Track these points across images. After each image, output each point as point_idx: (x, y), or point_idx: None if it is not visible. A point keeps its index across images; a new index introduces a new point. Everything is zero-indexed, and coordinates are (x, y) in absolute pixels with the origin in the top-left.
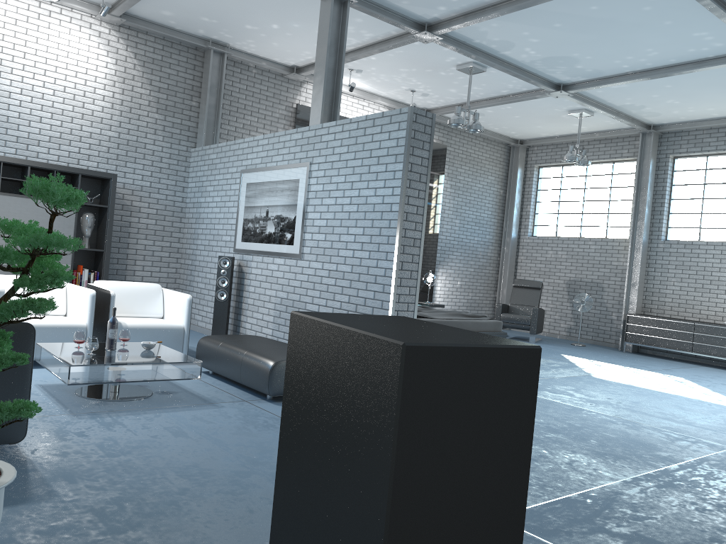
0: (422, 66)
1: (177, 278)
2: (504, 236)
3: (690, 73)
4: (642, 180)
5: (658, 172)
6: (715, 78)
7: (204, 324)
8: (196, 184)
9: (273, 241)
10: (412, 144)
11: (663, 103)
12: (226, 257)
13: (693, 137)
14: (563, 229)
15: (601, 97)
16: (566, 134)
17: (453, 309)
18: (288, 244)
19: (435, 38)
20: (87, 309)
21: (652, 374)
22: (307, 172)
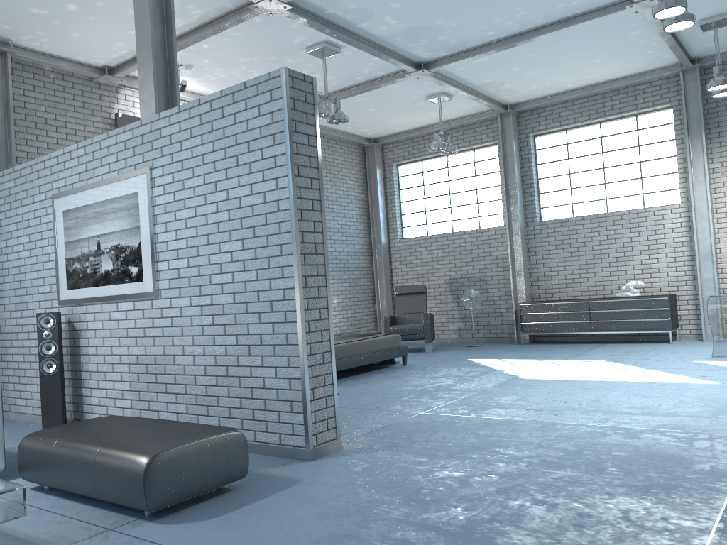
0: (266, 52)
1: None
2: (374, 244)
3: (555, 36)
4: (508, 162)
5: (521, 153)
6: (577, 41)
7: (30, 409)
8: None
9: (113, 280)
10: (293, 118)
11: (522, 76)
12: (48, 313)
13: (550, 112)
14: (433, 227)
15: (461, 76)
16: (422, 125)
17: (334, 331)
18: (136, 280)
19: (283, 7)
20: None
21: (572, 362)
22: (147, 180)
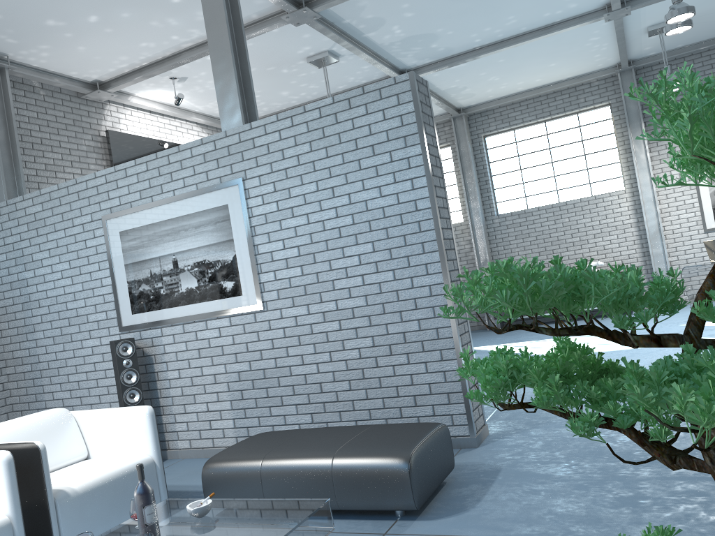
0: (266, 63)
1: (7, 397)
2: None
3: (529, 42)
4: (464, 162)
5: (474, 153)
6: (545, 47)
7: None
8: (8, 255)
9: (199, 298)
10: (423, 120)
11: (484, 81)
12: (126, 340)
13: (499, 114)
14: None
15: (433, 82)
16: None
17: None
18: (232, 295)
19: (312, 17)
20: (3, 489)
21: (573, 338)
22: (241, 192)
